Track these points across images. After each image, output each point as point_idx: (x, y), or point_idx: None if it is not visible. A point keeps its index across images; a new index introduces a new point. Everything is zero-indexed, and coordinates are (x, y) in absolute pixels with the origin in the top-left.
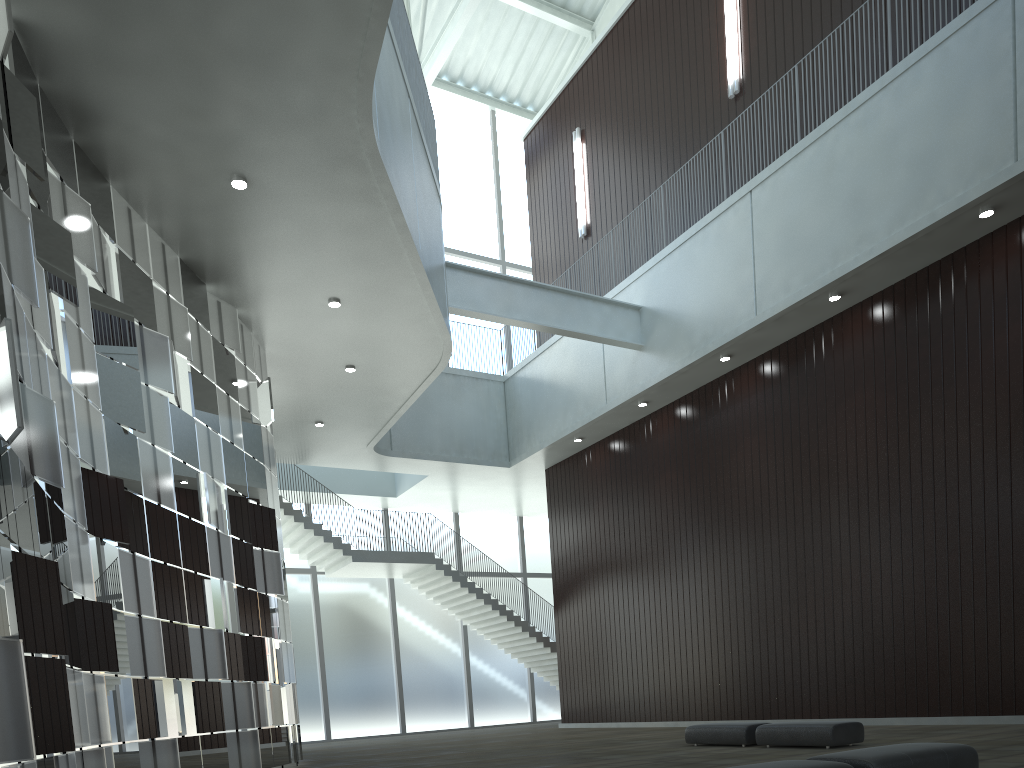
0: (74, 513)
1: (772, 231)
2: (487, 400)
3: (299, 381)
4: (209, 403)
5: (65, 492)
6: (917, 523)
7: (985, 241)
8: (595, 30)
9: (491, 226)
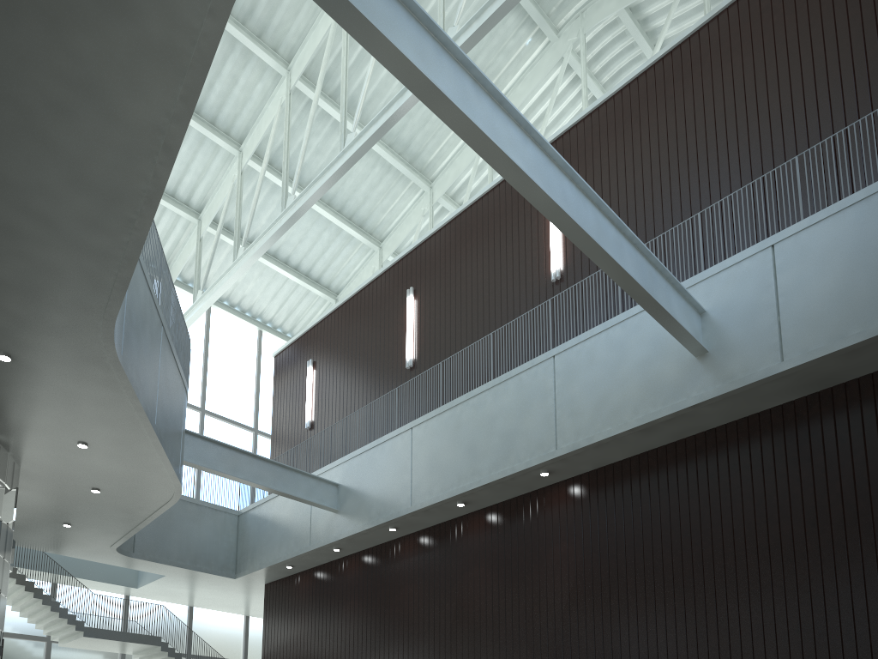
0: None
1: (423, 455)
2: (223, 526)
3: (50, 492)
4: None
5: None
6: None
7: (547, 489)
8: (338, 300)
9: (250, 404)
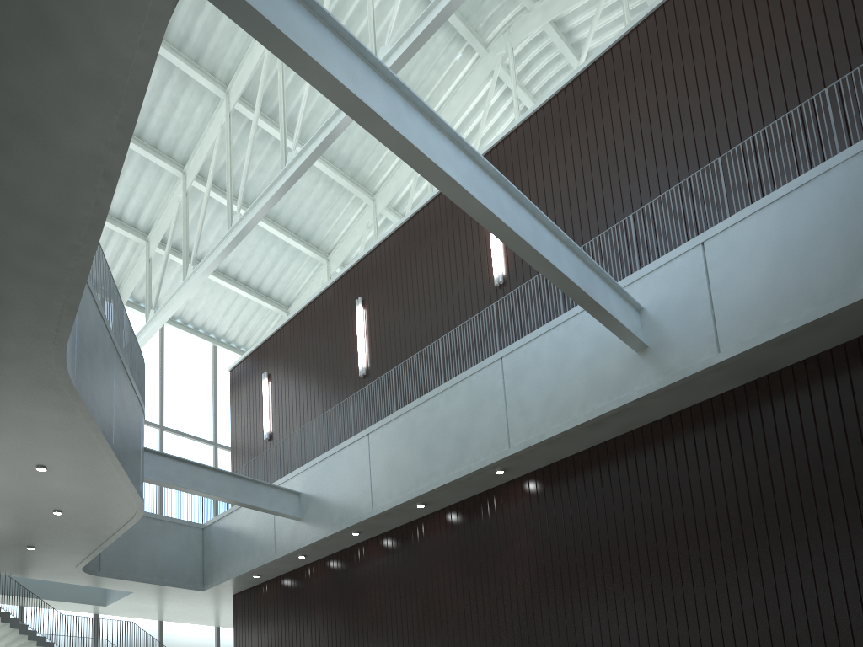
0: None
1: (381, 460)
2: (188, 540)
3: (11, 516)
4: None
5: None
6: None
7: (504, 486)
8: (289, 313)
9: (208, 418)
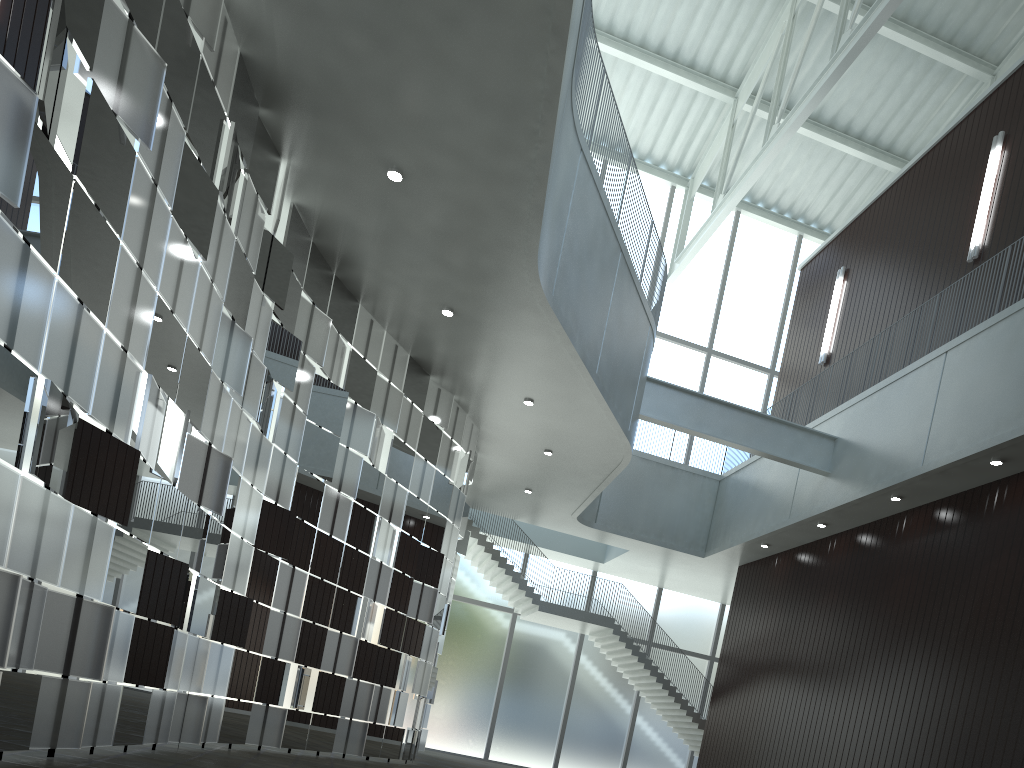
0: (243, 532)
1: (954, 391)
2: (698, 494)
3: (508, 455)
4: (404, 465)
5: (238, 517)
6: (1022, 693)
7: None
8: None
9: (770, 337)
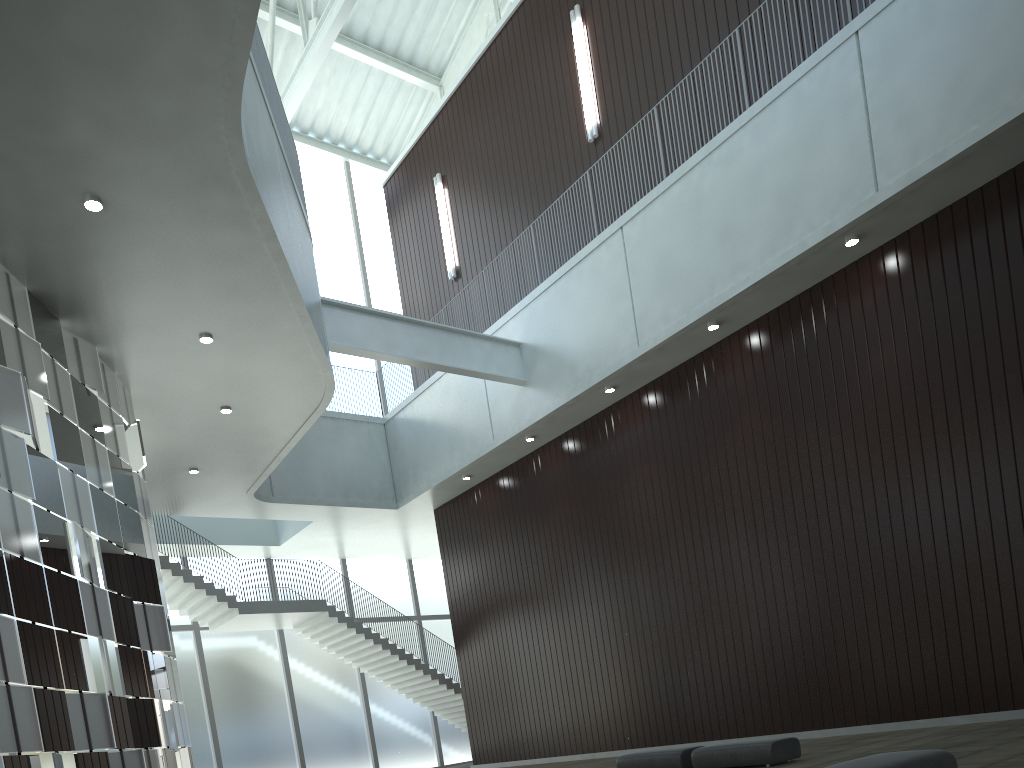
0: None
1: (647, 265)
2: (369, 442)
3: (170, 425)
4: (72, 446)
5: None
6: (814, 539)
7: (851, 269)
8: (443, 86)
9: (355, 273)
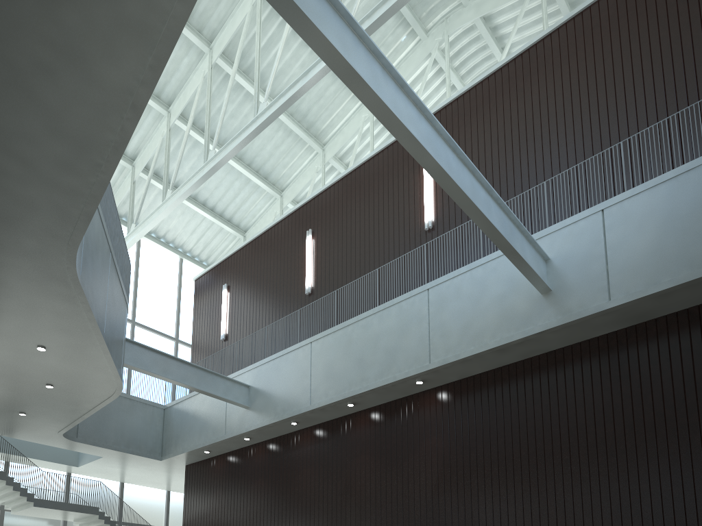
0: None
1: (320, 364)
2: (151, 417)
3: (10, 386)
4: None
5: None
6: None
7: (421, 394)
8: (246, 236)
9: (172, 318)
